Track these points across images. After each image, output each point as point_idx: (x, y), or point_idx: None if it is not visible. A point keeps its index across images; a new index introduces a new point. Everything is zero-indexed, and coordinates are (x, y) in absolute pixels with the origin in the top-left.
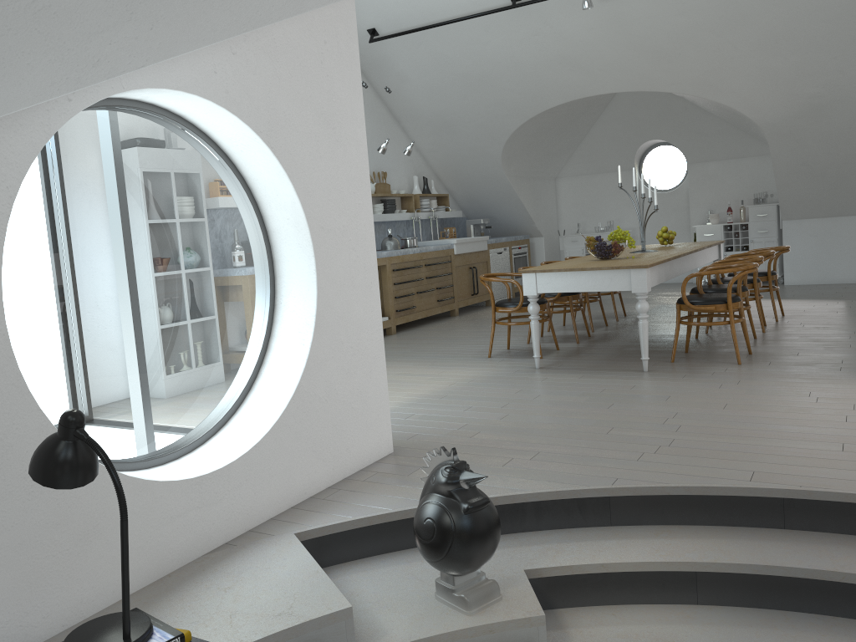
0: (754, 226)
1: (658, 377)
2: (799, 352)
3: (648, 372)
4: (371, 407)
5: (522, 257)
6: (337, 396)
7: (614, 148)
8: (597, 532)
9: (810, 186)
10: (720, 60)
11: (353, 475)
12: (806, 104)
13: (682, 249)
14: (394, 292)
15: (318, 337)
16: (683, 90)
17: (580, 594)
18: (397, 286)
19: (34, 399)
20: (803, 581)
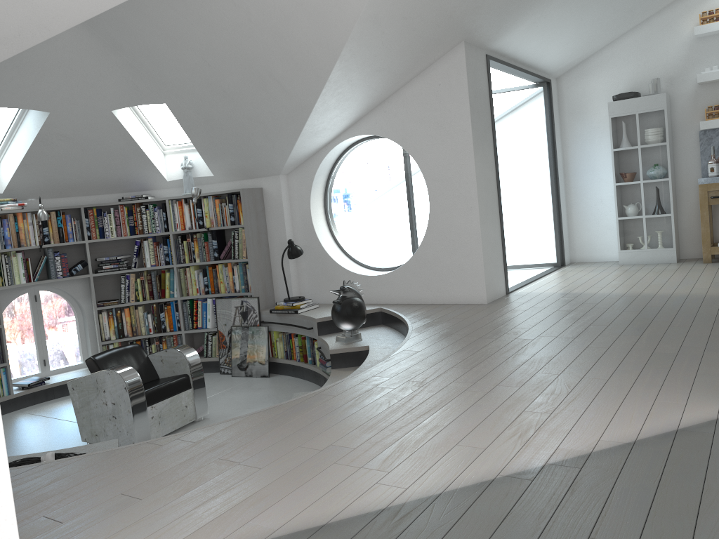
0: None
1: None
2: None
3: None
4: (467, 274)
5: None
6: (441, 263)
7: None
8: None
9: None
10: None
11: (448, 304)
12: None
13: None
14: None
15: (429, 232)
16: None
17: None
18: None
19: (317, 237)
20: None
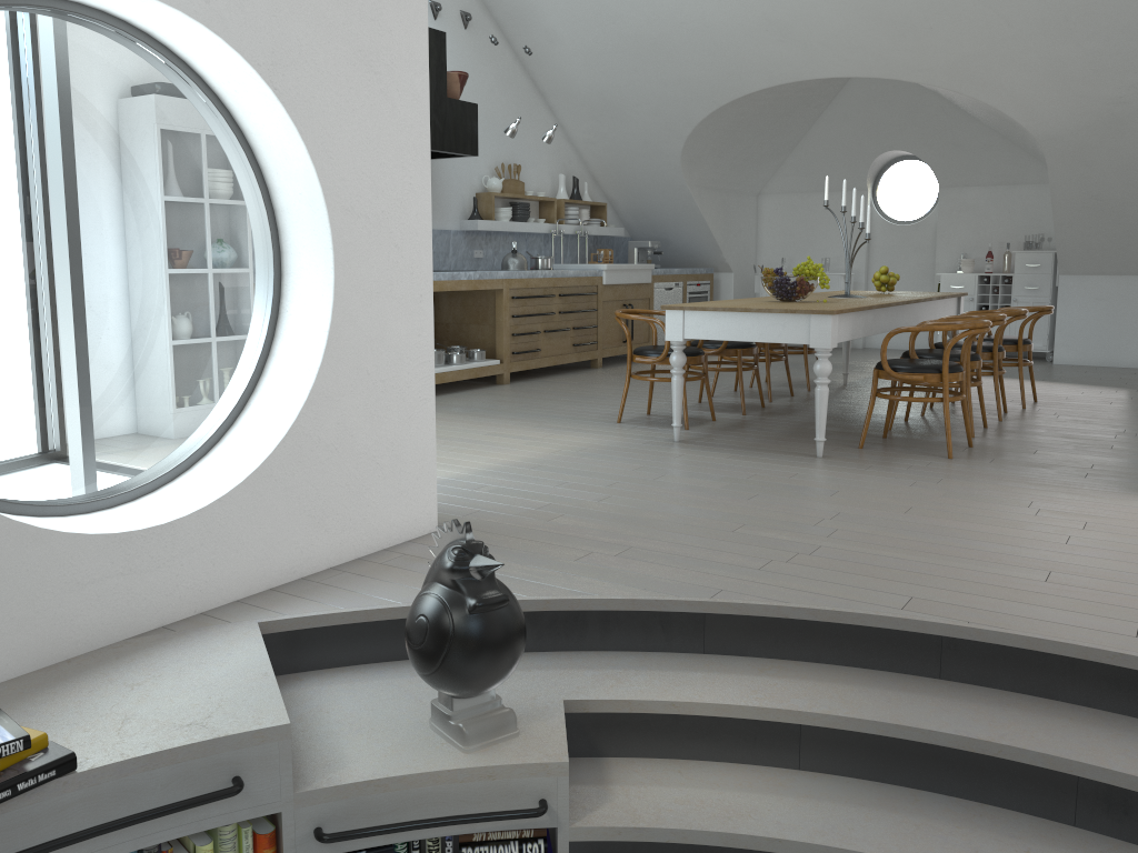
0: (1020, 280)
1: (833, 466)
2: (1038, 449)
3: (822, 458)
4: (407, 466)
5: (701, 298)
6: (354, 446)
7: (841, 158)
8: (681, 660)
9: (1101, 230)
10: (988, 41)
11: (370, 555)
12: (1103, 112)
13: (900, 298)
14: (511, 328)
15: (331, 361)
16: (933, 81)
17: (639, 741)
18: (516, 319)
19: None
20: (945, 751)
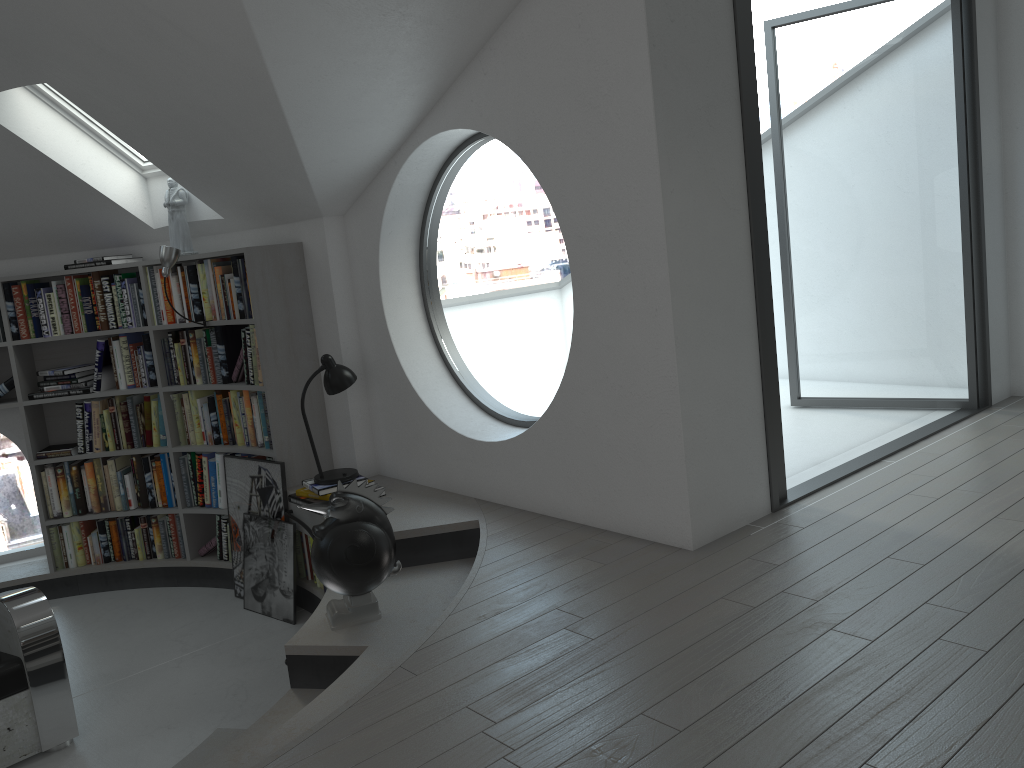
0: None
1: None
2: None
3: None
4: (652, 472)
5: None
6: (599, 435)
7: None
8: None
9: None
10: None
11: (614, 533)
12: None
13: None
14: None
15: (575, 361)
16: None
17: None
18: None
19: (393, 346)
20: None
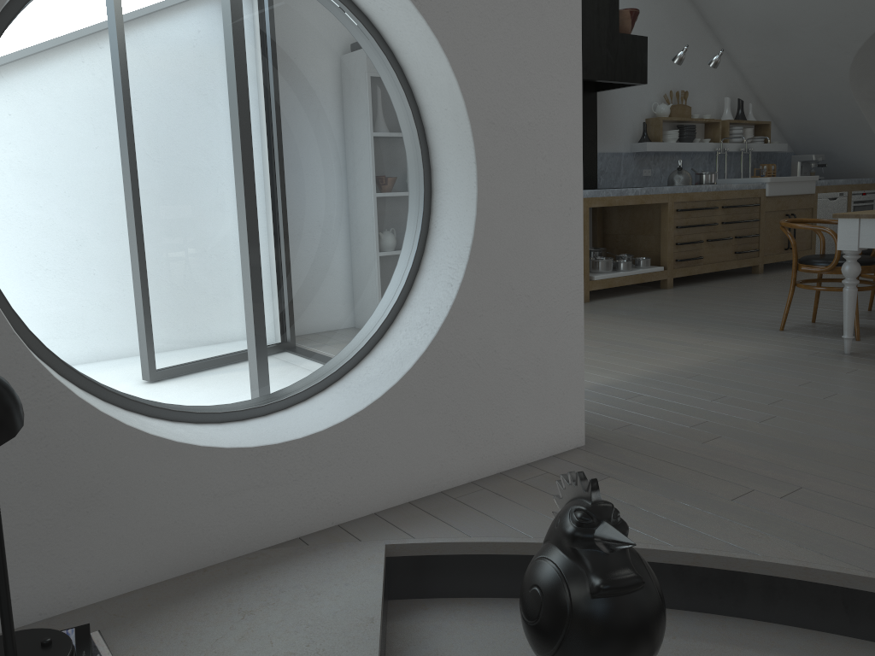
0: None
1: None
2: None
3: None
4: (553, 381)
5: (866, 207)
6: (497, 361)
7: None
8: (871, 655)
9: None
10: None
11: (513, 469)
12: None
13: None
14: (675, 238)
15: (473, 277)
16: None
17: None
18: (680, 230)
19: (5, 318)
20: None
